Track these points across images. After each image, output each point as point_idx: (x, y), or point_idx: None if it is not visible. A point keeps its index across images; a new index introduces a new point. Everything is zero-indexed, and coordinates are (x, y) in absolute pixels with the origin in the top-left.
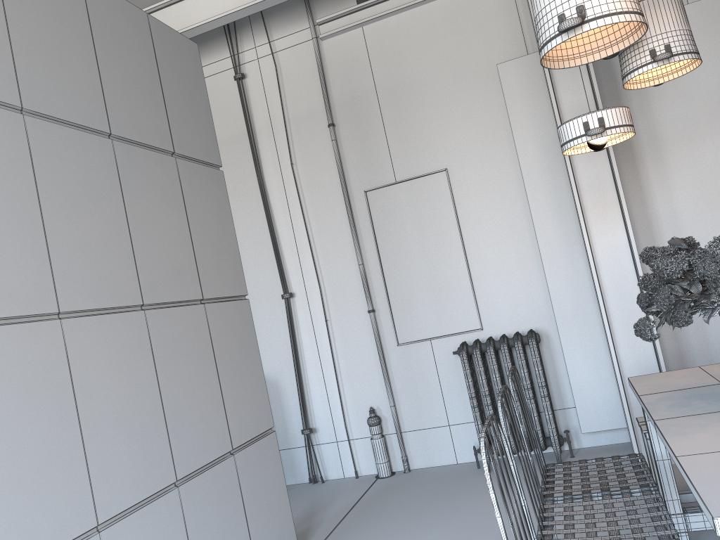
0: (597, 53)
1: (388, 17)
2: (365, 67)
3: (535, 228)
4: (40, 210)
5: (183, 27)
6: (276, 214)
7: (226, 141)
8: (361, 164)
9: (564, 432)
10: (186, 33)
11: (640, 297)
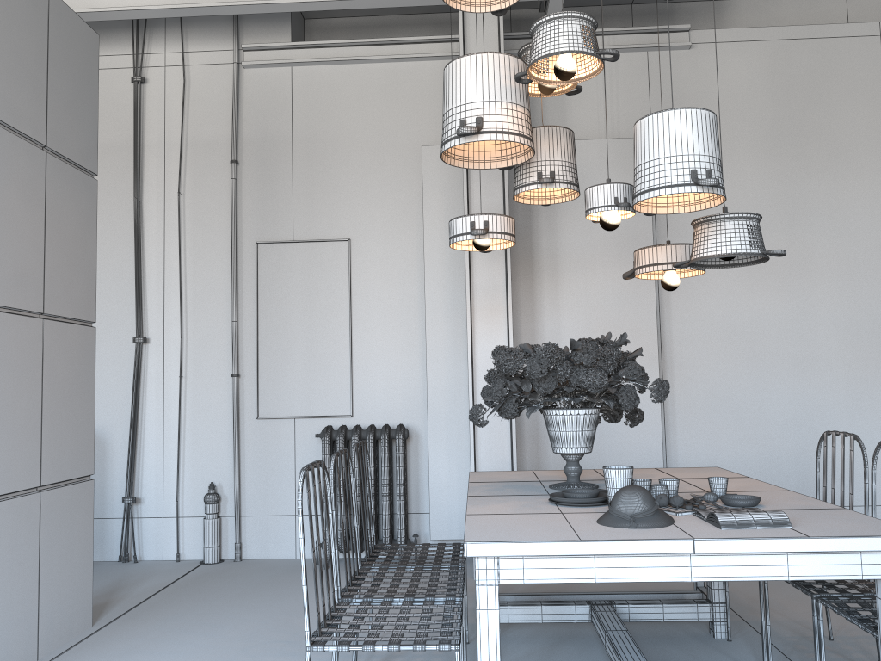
0: (494, 162)
1: (322, 65)
2: (286, 110)
3: (426, 321)
4: None
5: (83, 6)
6: (148, 244)
7: (105, 148)
8: (259, 213)
9: (413, 535)
10: (86, 15)
11: (484, 389)
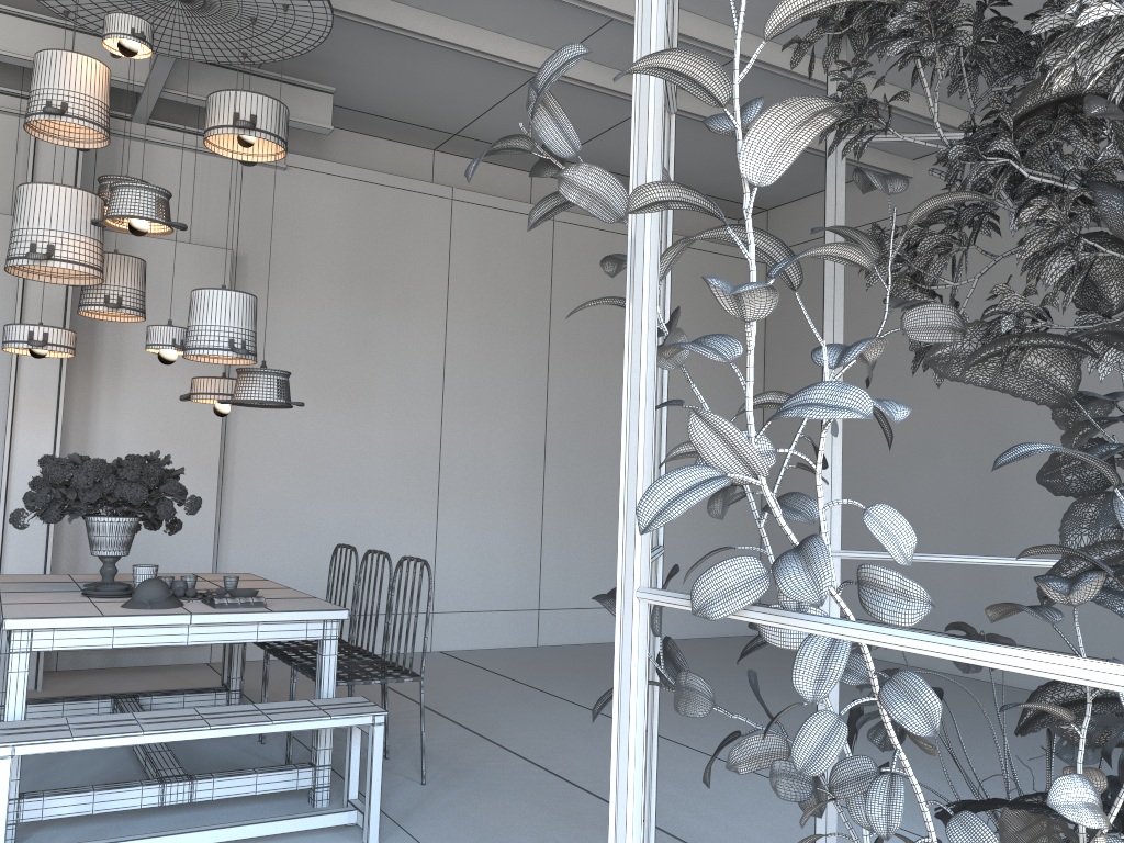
0: (61, 278)
1: None
2: None
3: None
4: None
5: None
6: None
7: None
8: None
9: None
10: None
11: (27, 495)
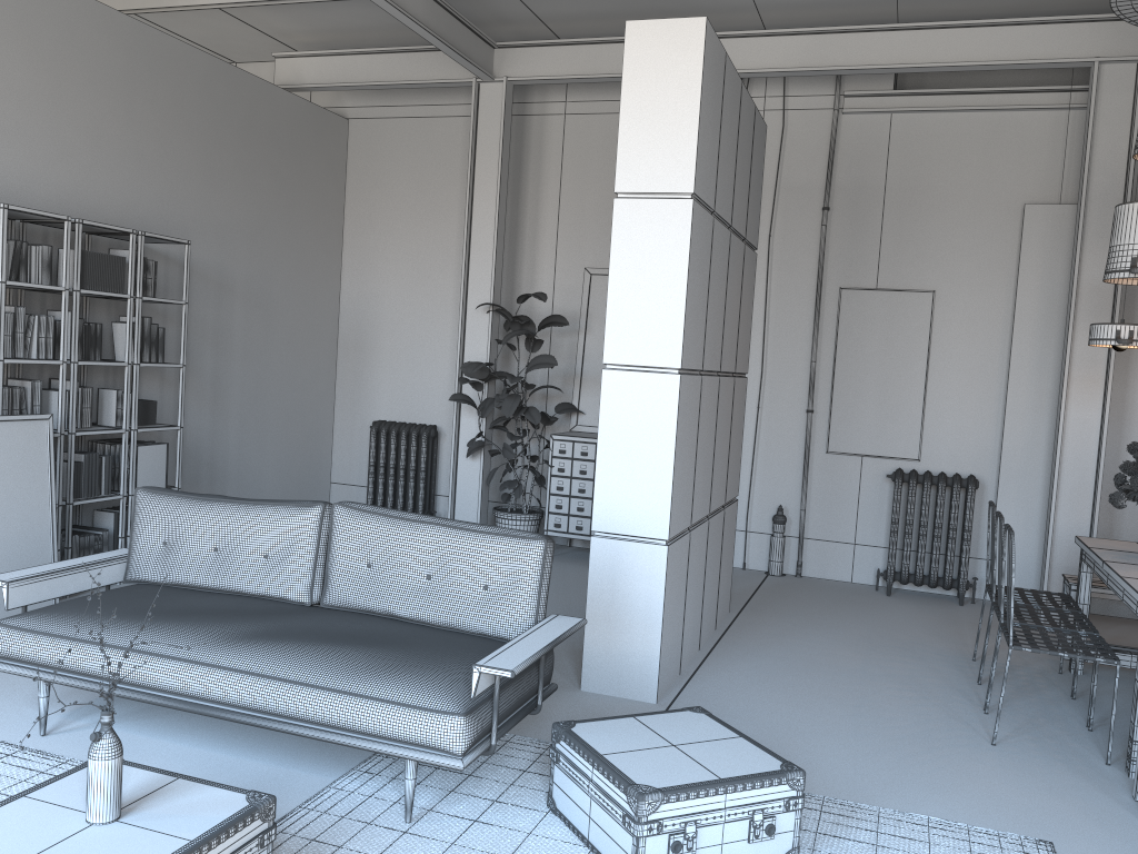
0: None
1: (923, 113)
2: (881, 158)
3: (1008, 379)
4: (708, 292)
5: None
6: None
7: None
8: (844, 259)
9: (973, 578)
10: None
11: (1117, 476)
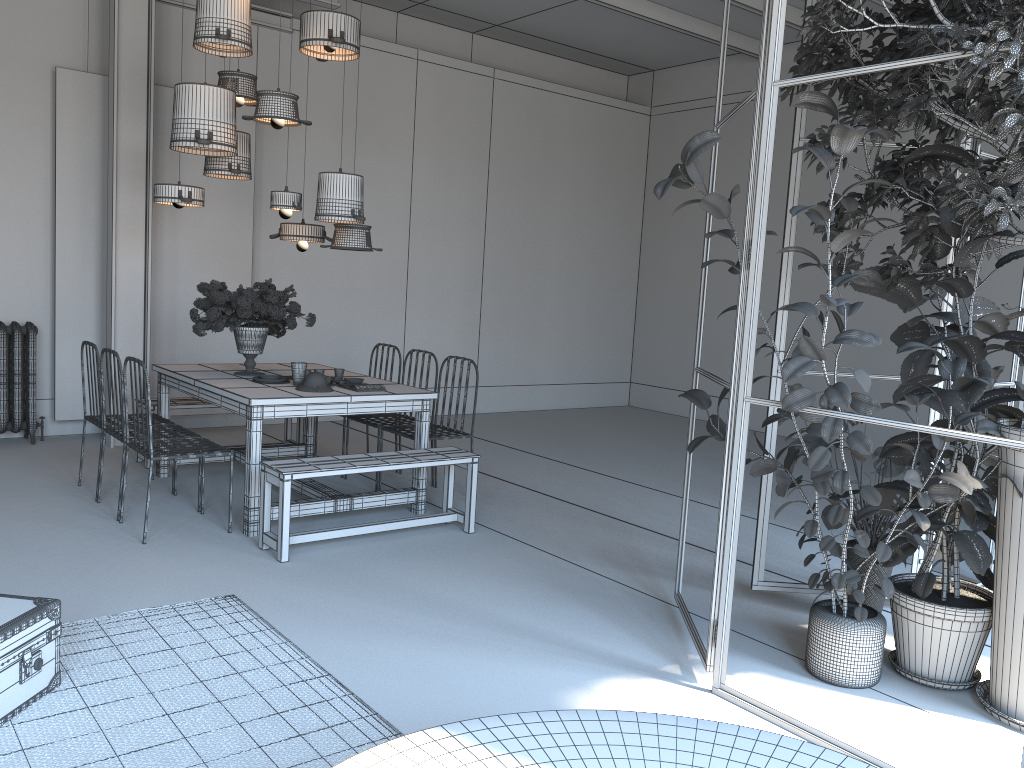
0: (199, 150)
1: None
2: None
3: (56, 231)
4: None
5: None
6: None
7: None
8: None
9: (41, 417)
10: None
11: (193, 311)
